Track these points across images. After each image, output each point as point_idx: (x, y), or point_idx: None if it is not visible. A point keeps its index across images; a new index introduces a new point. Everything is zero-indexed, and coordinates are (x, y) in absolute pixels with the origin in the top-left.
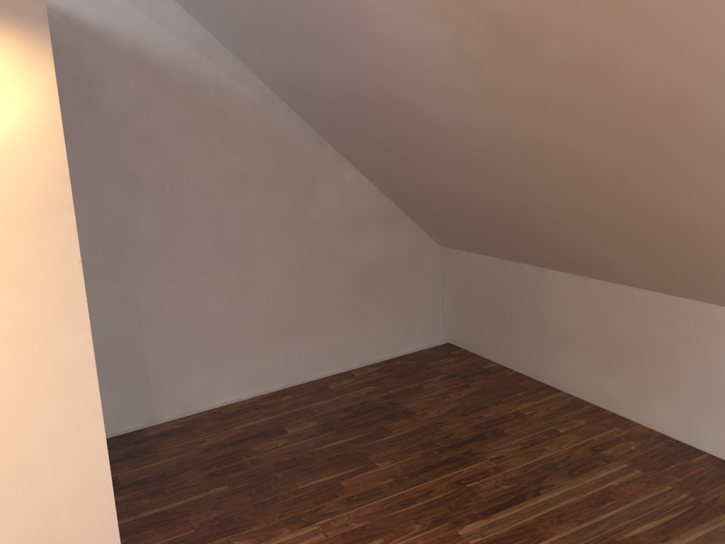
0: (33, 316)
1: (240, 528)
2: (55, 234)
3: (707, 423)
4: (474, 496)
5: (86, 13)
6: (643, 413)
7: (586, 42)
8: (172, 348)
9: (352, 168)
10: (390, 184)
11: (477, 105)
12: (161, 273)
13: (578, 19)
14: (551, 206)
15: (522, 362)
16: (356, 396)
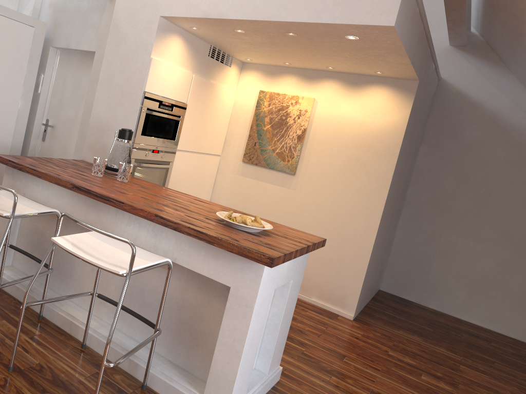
0: (368, 187)
1: (422, 336)
2: (387, 163)
3: None
4: None
5: (472, 93)
6: None
7: None
8: (448, 272)
9: None
10: None
11: None
12: (459, 231)
13: None
14: None
15: None
16: None
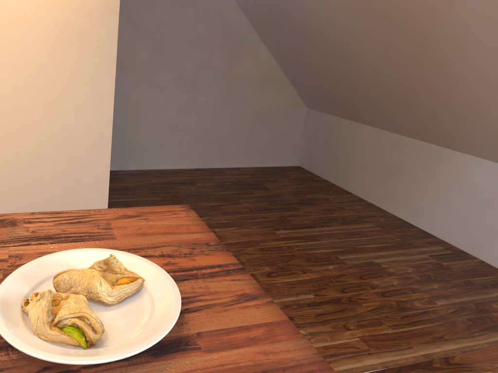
0: (89, 64)
1: None
2: (107, 25)
3: (424, 212)
4: (289, 222)
5: None
6: (393, 207)
7: None
8: (142, 130)
9: (265, 49)
10: (286, 62)
11: (339, 9)
12: (144, 85)
13: None
14: (370, 79)
15: (337, 178)
16: (239, 178)
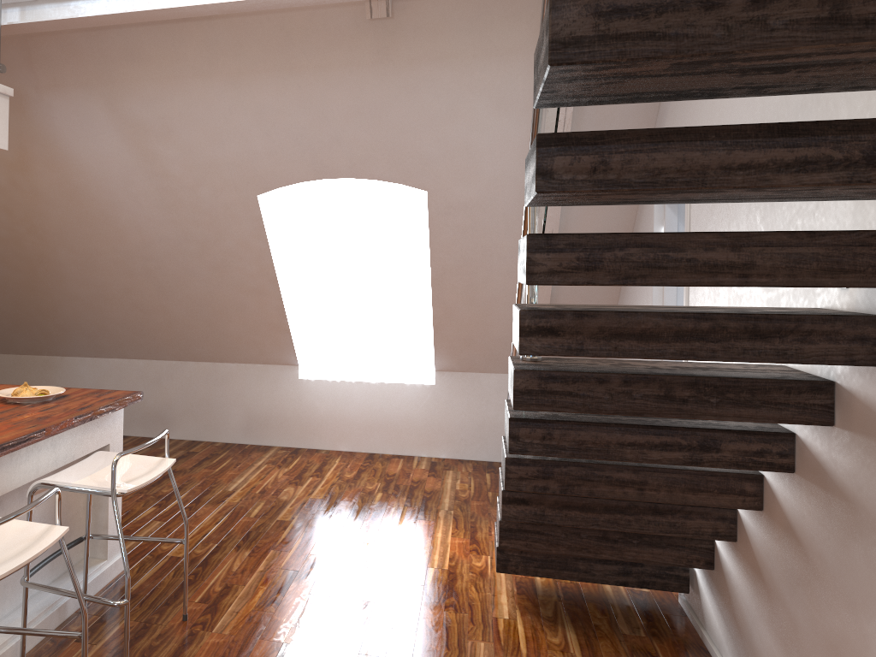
0: None
1: None
2: None
3: None
4: None
5: None
6: None
7: (14, 230)
8: None
9: None
10: None
11: None
12: None
13: (12, 222)
14: None
15: None
16: None
